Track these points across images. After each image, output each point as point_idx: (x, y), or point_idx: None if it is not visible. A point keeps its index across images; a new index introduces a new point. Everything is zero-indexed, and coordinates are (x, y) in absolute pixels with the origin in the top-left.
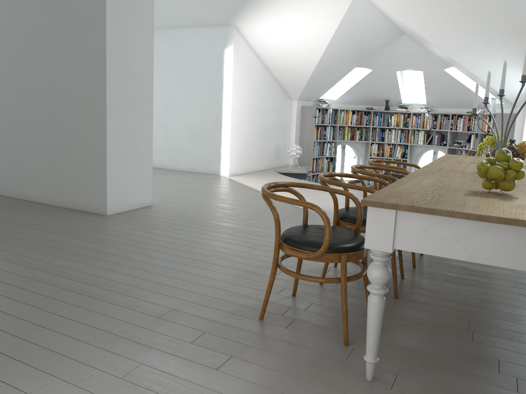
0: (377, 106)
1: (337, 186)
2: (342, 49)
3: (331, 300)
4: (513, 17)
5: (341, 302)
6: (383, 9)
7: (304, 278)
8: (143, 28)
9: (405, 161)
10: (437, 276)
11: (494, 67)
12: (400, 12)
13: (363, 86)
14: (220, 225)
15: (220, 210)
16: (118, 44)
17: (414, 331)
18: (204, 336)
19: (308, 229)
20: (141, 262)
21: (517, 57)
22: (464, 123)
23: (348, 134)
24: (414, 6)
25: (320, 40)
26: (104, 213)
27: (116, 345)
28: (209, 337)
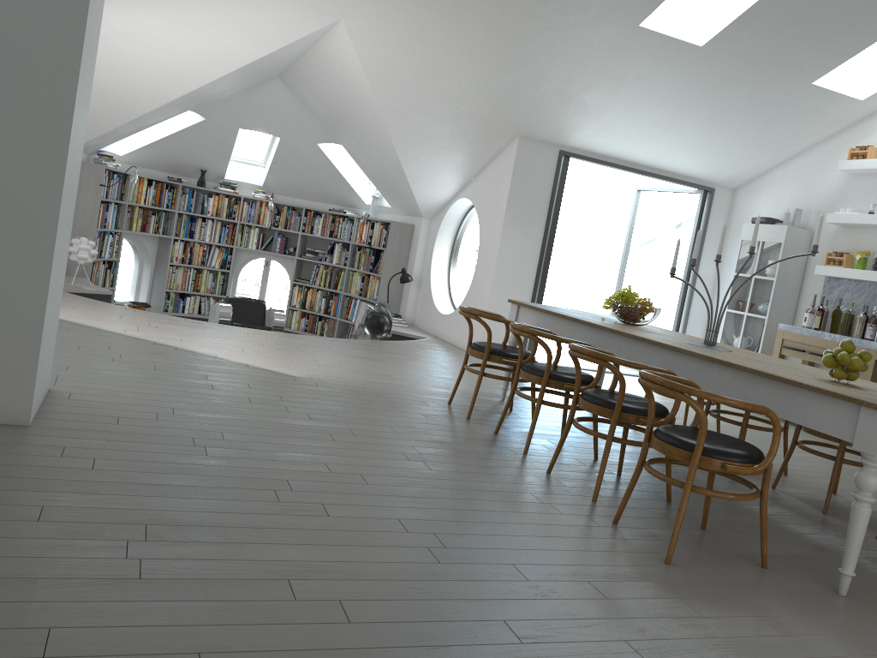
0: (183, 177)
1: (236, 327)
2: (219, 85)
3: (647, 520)
4: (497, 116)
5: (657, 520)
6: (340, 53)
7: (742, 498)
8: (101, 1)
9: (227, 274)
10: (629, 466)
11: (434, 166)
12: (374, 68)
13: (178, 141)
14: (278, 424)
15: (197, 390)
16: (89, 32)
17: (752, 535)
18: (692, 604)
19: (686, 433)
20: (370, 519)
21: (467, 161)
22: (324, 225)
23: (138, 221)
24: (399, 67)
25: (212, 67)
26: (19, 422)
27: (675, 651)
28: (697, 603)
